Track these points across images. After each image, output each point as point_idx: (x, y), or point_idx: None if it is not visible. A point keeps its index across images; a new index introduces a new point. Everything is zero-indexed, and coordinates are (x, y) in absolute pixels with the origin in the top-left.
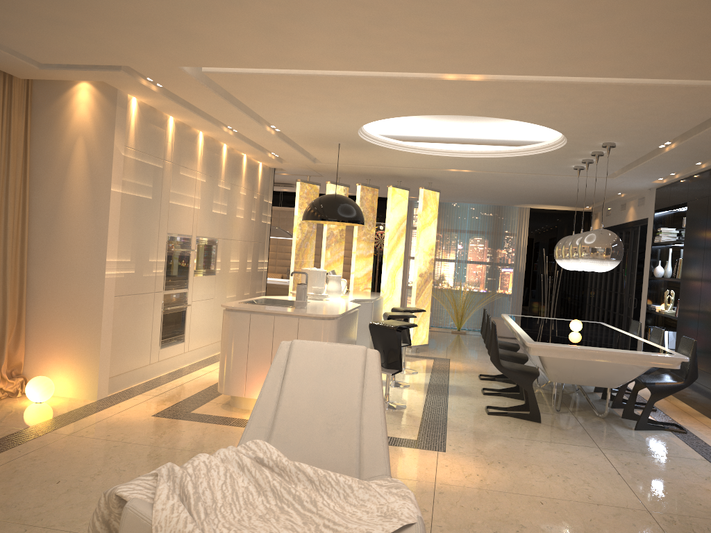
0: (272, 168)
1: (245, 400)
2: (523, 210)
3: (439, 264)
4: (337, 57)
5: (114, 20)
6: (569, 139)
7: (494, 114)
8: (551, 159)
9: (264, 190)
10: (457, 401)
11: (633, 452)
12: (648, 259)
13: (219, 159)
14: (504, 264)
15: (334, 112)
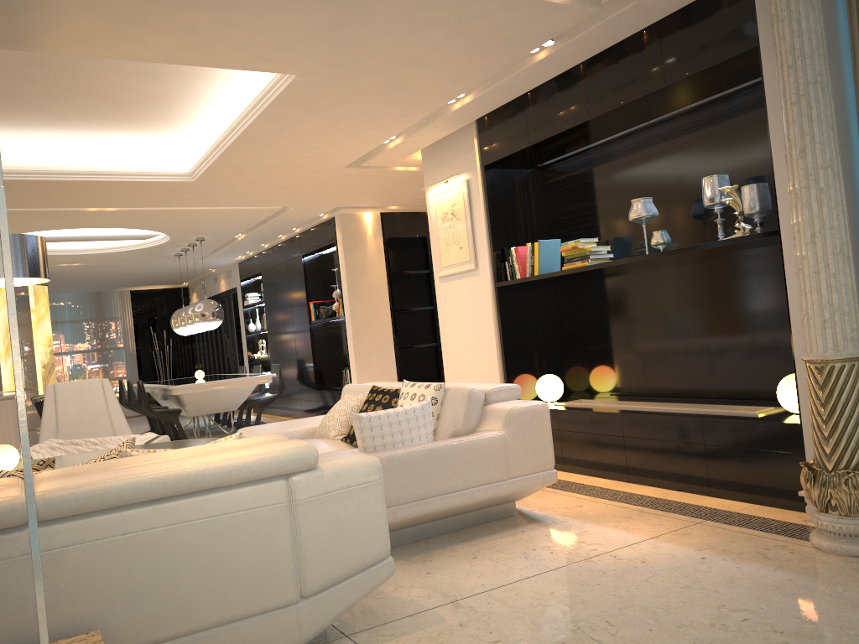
0: None
1: None
2: (123, 293)
3: None
4: (12, 202)
5: None
6: (171, 237)
7: (118, 226)
8: (157, 250)
9: None
10: None
11: None
12: (242, 319)
13: None
14: (114, 348)
15: None
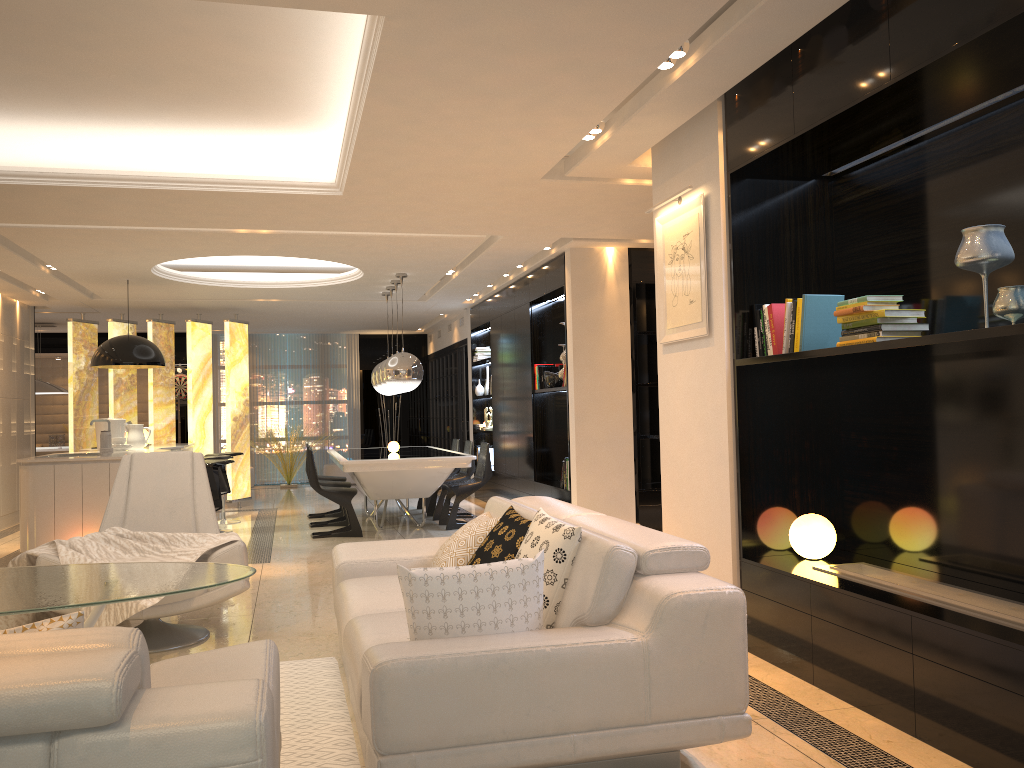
0: (31, 306)
1: None
2: (351, 337)
3: (258, 408)
4: (137, 219)
5: None
6: (364, 271)
7: (289, 254)
8: (357, 287)
9: (24, 334)
10: (284, 534)
11: None
12: (470, 379)
13: None
14: (336, 401)
15: (127, 254)
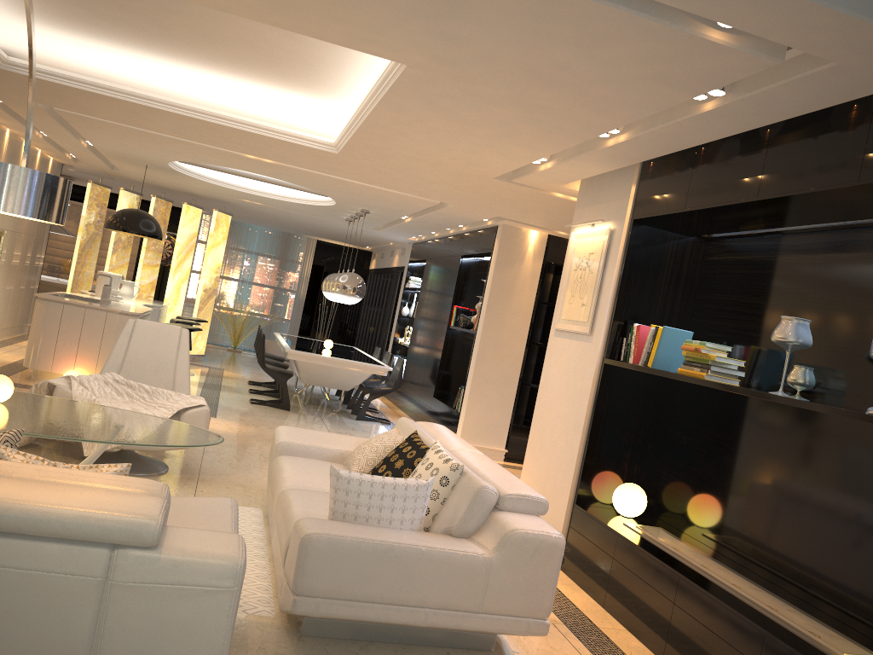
0: (61, 163)
1: (49, 375)
2: (310, 241)
3: (222, 281)
4: (172, 131)
5: (9, 79)
6: (337, 202)
7: (281, 178)
8: (327, 210)
9: None
10: (228, 394)
11: (347, 429)
12: (400, 300)
13: (19, 155)
14: (287, 290)
15: (154, 150)
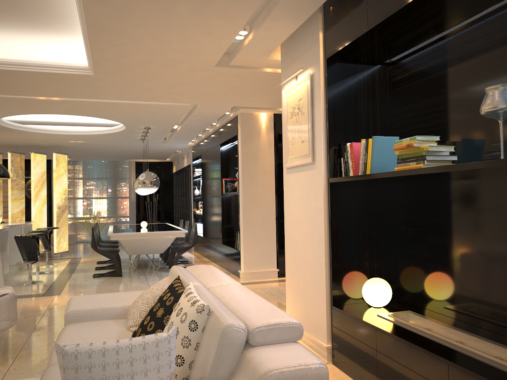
0: None
1: None
2: (131, 163)
3: (79, 201)
4: None
5: None
6: (125, 125)
7: (76, 114)
8: (125, 134)
9: None
10: (78, 275)
11: None
12: (192, 186)
13: None
14: (122, 197)
15: None
